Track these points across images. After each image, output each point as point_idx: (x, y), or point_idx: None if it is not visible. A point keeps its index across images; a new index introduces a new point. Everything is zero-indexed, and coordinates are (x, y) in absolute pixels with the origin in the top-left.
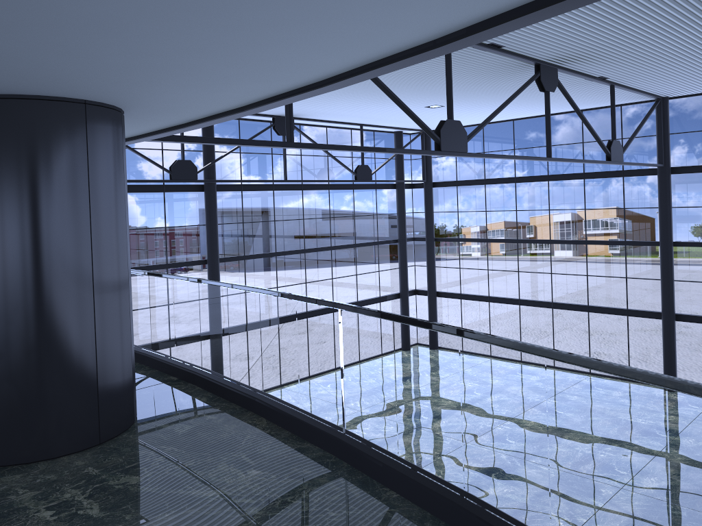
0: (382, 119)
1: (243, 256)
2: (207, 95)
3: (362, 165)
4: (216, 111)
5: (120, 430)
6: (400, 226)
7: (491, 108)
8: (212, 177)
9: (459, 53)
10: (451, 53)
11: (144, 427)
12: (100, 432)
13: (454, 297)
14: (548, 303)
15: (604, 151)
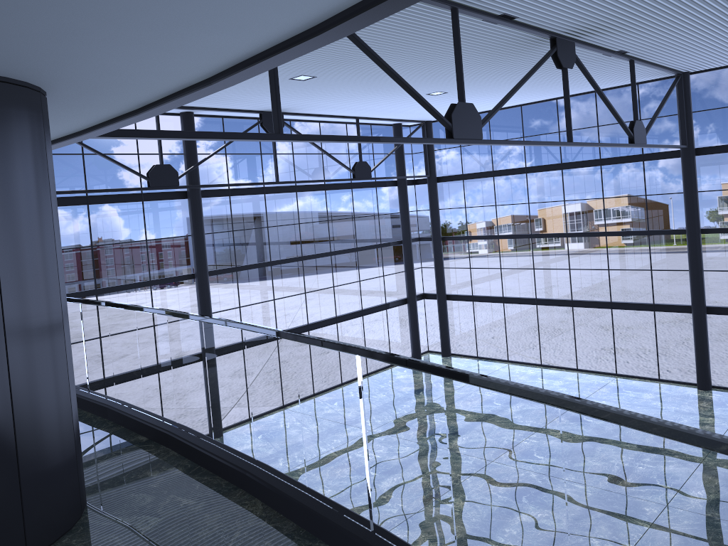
0: (379, 110)
1: (234, 267)
2: (154, 59)
3: (360, 162)
4: (175, 88)
5: (59, 533)
6: (404, 226)
7: (498, 93)
8: (196, 182)
9: (466, 28)
10: (459, 26)
11: (95, 523)
12: (27, 542)
13: (465, 300)
14: (568, 301)
15: (626, 133)
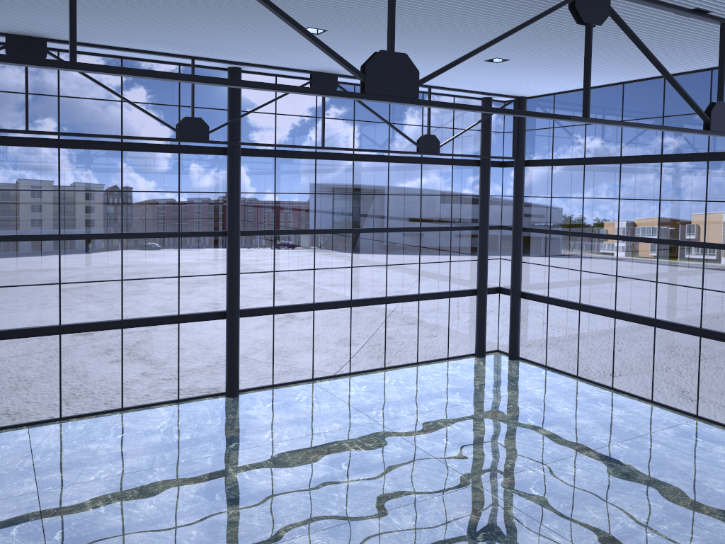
0: (448, 79)
1: (272, 231)
2: None
3: (427, 134)
4: None
5: None
6: (481, 210)
7: (577, 64)
8: (235, 139)
9: None
10: None
11: None
12: None
13: (540, 300)
14: (650, 320)
15: (699, 115)
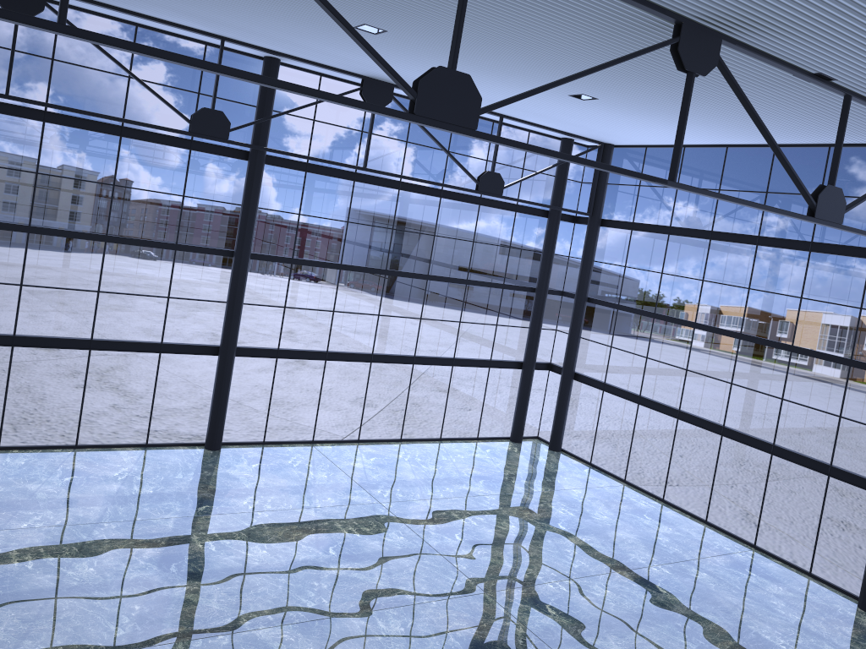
0: (524, 110)
1: (289, 258)
2: None
3: (490, 172)
4: None
5: None
6: (542, 270)
7: (676, 116)
8: (261, 144)
9: None
10: None
11: None
12: None
13: (595, 386)
14: (718, 427)
15: (805, 198)
